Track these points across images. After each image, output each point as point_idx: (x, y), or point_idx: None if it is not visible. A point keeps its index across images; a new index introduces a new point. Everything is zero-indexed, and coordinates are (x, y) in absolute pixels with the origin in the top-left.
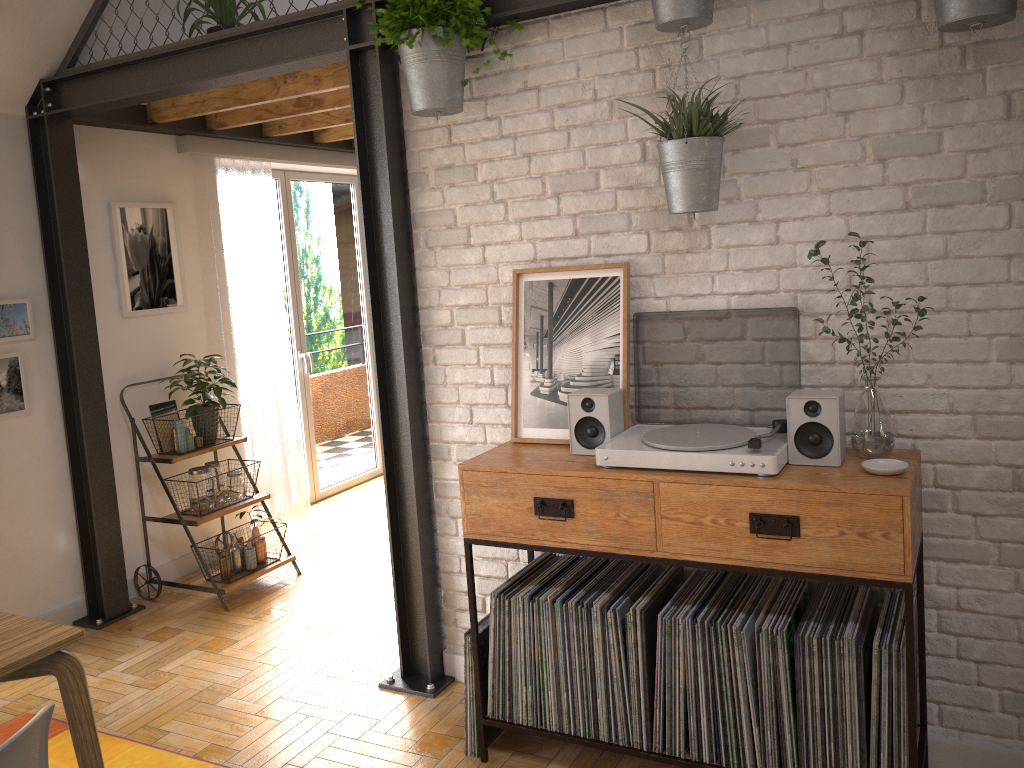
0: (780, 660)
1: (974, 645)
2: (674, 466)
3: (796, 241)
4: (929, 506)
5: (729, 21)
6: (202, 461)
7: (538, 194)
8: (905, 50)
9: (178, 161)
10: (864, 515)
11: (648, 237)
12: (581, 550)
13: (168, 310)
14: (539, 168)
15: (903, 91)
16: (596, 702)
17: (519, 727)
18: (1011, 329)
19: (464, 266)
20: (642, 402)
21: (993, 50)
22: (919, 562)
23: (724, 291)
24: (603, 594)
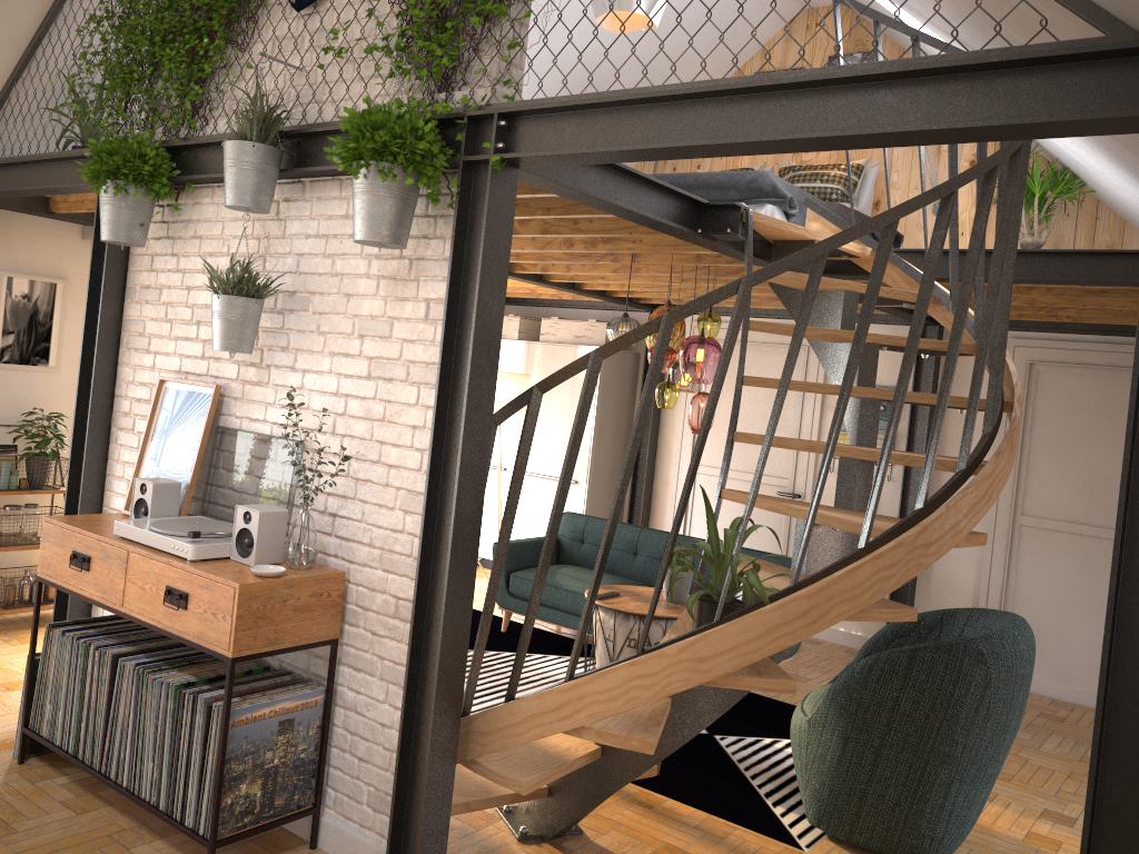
0: (169, 708)
1: (359, 744)
2: (147, 542)
3: (312, 389)
4: (351, 620)
5: (301, 211)
6: (44, 505)
7: (189, 320)
8: (383, 255)
9: (81, 246)
10: (217, 599)
11: (239, 367)
12: (89, 598)
13: (37, 368)
14: (192, 299)
15: (378, 286)
16: (81, 725)
17: (39, 738)
18: (408, 485)
19: (143, 367)
20: (211, 499)
21: (425, 266)
22: (330, 664)
23: (270, 420)
24: (111, 640)
